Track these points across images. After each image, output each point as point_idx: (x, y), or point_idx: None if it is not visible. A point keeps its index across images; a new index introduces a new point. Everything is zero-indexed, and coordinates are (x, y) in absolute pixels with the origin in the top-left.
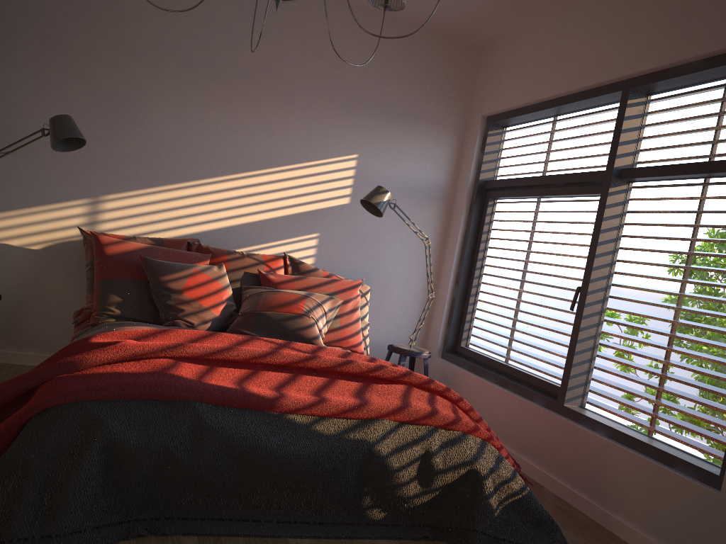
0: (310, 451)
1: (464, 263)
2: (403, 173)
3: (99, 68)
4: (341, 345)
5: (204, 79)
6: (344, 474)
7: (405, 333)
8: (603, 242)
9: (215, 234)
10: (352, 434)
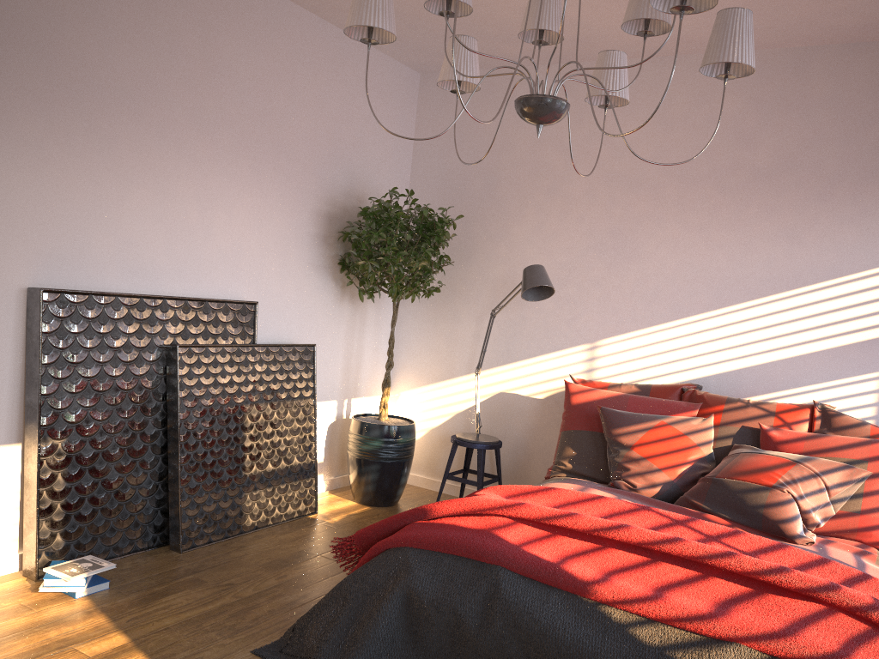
0: (612, 658)
1: None
2: None
3: (596, 207)
4: (859, 538)
5: (708, 193)
6: None
7: None
8: None
9: (726, 377)
10: (680, 652)
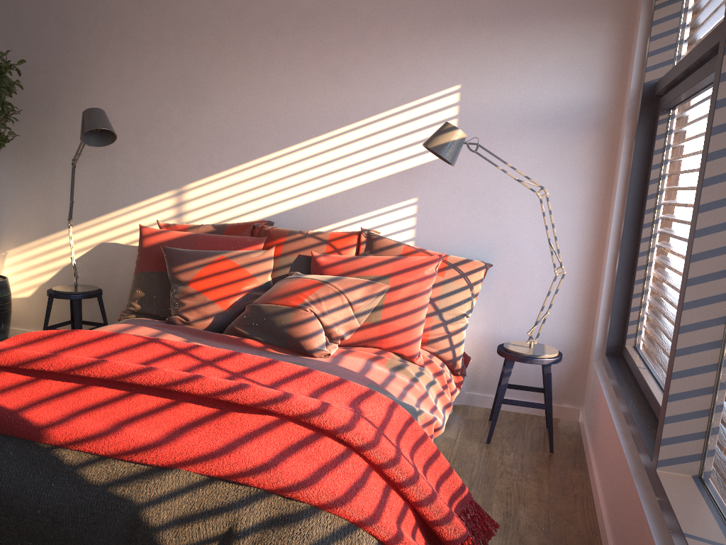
0: (54, 505)
1: (627, 218)
2: (531, 98)
3: (168, 53)
4: (379, 345)
5: (265, 36)
6: (100, 544)
7: (554, 325)
8: (723, 152)
9: (295, 212)
10: (122, 487)
